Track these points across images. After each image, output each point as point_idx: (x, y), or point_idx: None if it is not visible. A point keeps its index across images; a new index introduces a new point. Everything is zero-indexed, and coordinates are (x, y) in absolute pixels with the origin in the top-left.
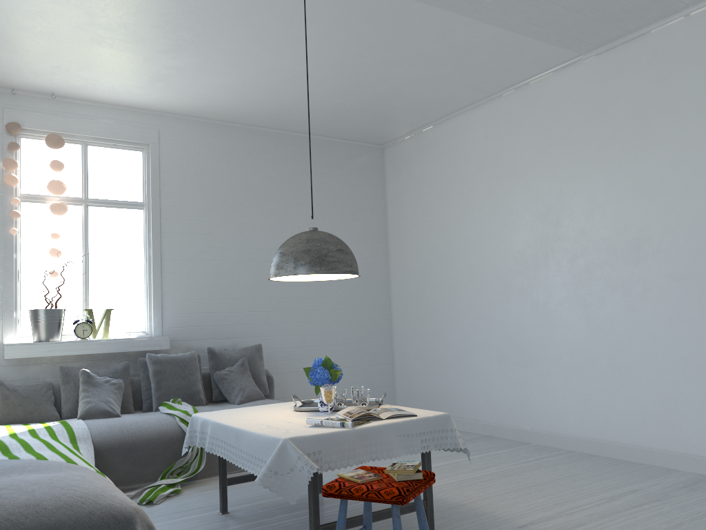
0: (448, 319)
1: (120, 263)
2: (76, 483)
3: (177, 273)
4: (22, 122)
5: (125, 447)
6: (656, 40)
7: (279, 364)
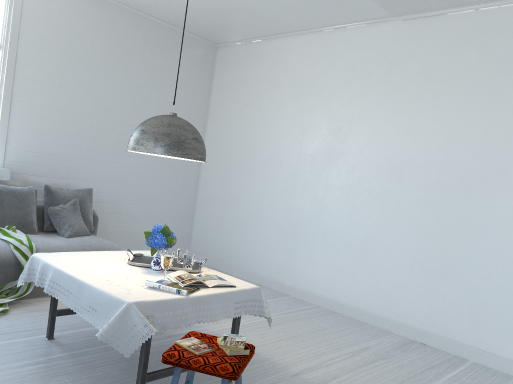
0: (244, 193)
1: None
2: None
3: (25, 115)
4: None
5: None
6: (449, 21)
7: (104, 205)
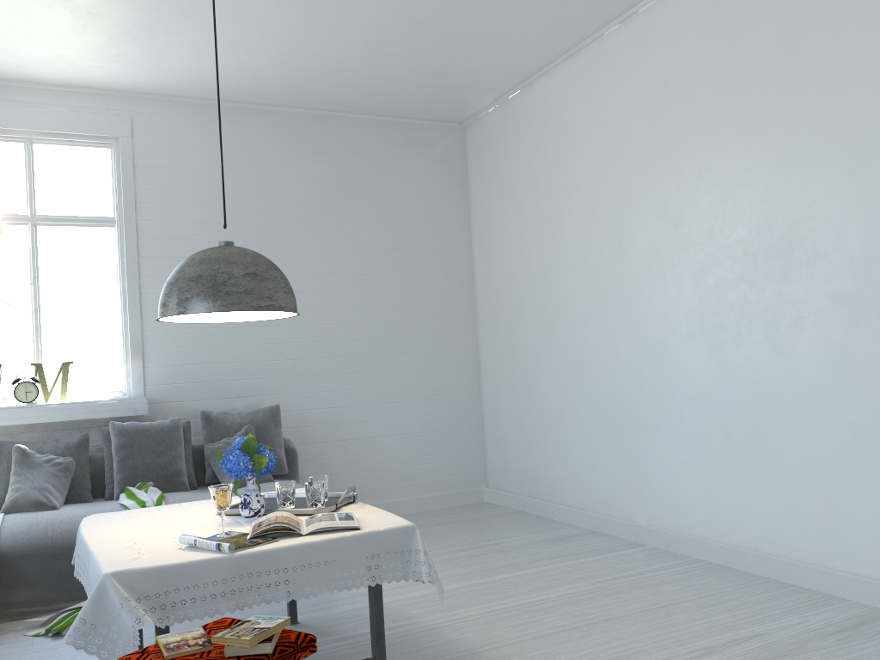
0: (544, 365)
1: (84, 300)
2: None
3: None
4: None
5: (46, 553)
6: None
7: (315, 430)
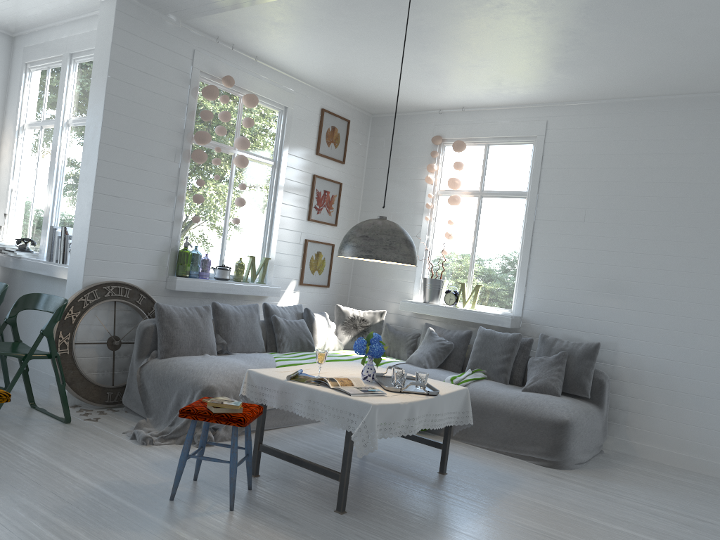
0: None
1: (500, 246)
2: (222, 366)
3: (544, 259)
4: (444, 134)
5: None
6: None
7: (645, 374)
